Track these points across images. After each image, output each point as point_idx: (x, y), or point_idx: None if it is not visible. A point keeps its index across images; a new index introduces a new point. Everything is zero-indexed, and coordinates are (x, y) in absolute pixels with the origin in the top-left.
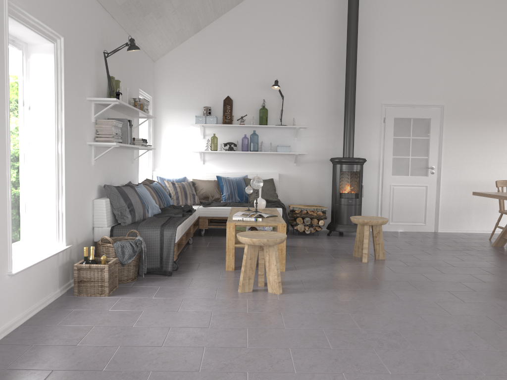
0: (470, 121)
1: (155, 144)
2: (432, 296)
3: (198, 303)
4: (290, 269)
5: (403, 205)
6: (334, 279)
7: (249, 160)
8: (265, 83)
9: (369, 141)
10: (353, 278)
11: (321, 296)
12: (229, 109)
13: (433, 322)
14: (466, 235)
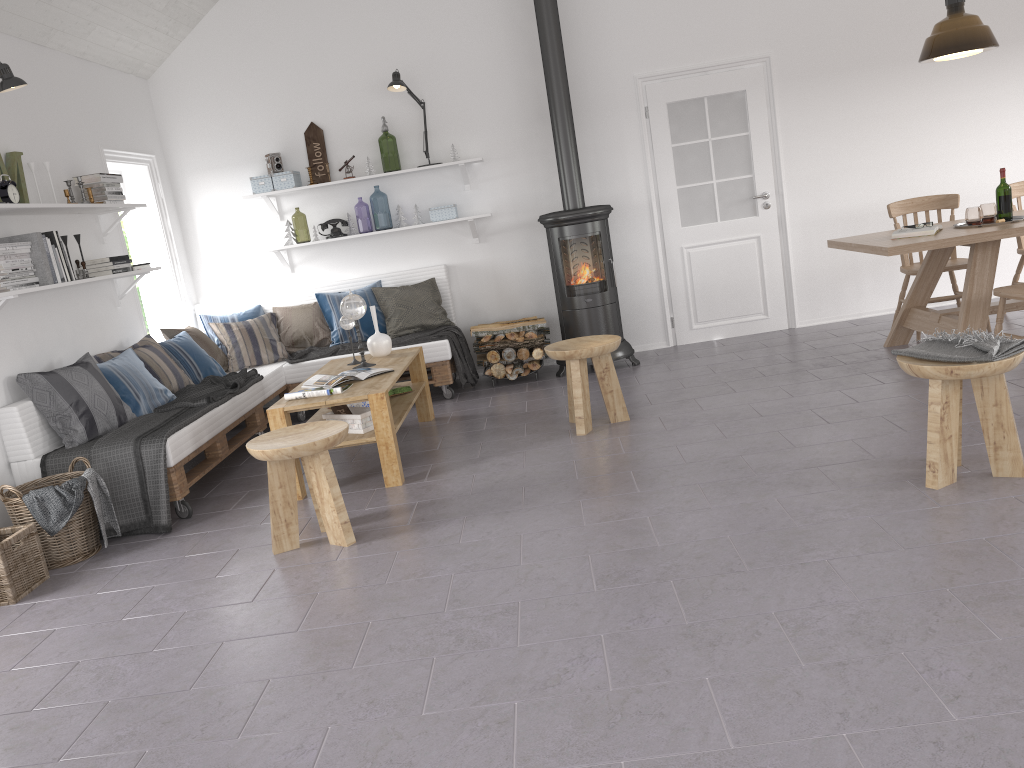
0: (832, 81)
1: (188, 249)
2: (656, 503)
3: (175, 592)
4: (417, 478)
5: (714, 284)
6: (487, 489)
7: (382, 248)
8: (381, 80)
9: (621, 164)
10: (527, 482)
11: (427, 538)
12: (319, 149)
13: (605, 571)
14: (850, 327)
